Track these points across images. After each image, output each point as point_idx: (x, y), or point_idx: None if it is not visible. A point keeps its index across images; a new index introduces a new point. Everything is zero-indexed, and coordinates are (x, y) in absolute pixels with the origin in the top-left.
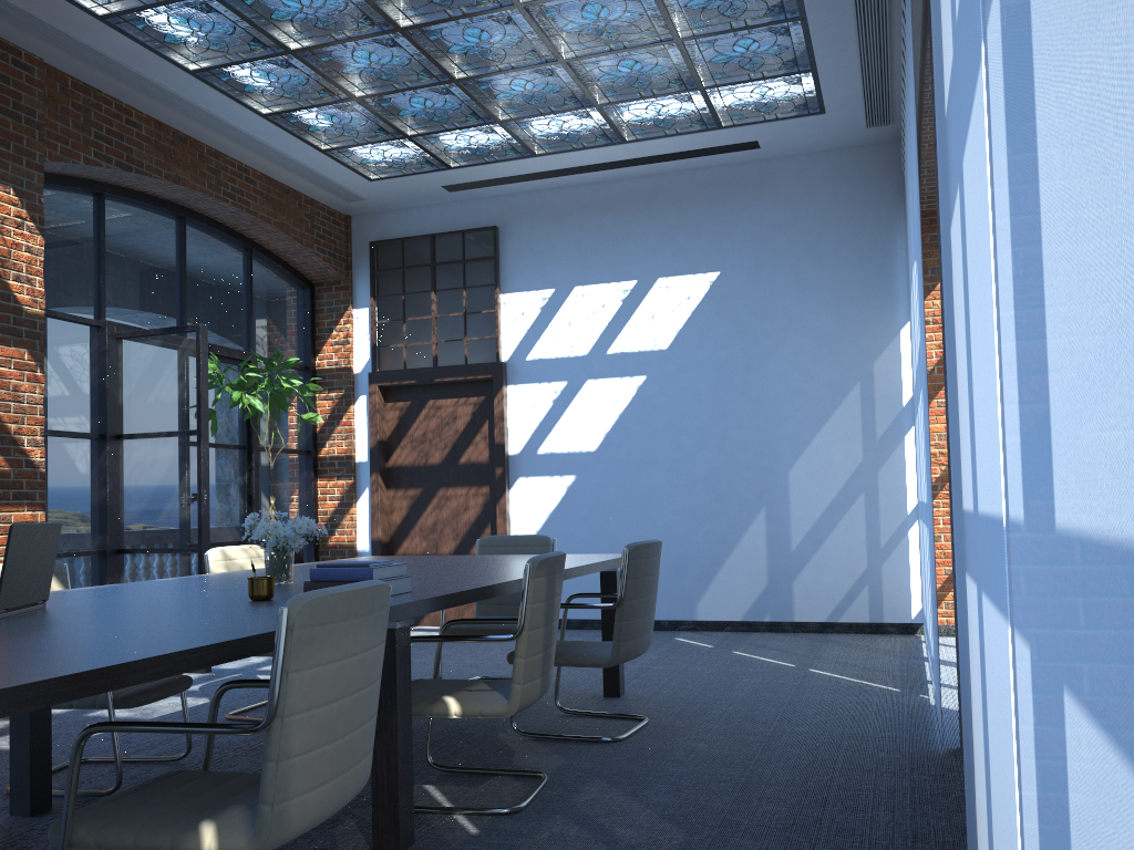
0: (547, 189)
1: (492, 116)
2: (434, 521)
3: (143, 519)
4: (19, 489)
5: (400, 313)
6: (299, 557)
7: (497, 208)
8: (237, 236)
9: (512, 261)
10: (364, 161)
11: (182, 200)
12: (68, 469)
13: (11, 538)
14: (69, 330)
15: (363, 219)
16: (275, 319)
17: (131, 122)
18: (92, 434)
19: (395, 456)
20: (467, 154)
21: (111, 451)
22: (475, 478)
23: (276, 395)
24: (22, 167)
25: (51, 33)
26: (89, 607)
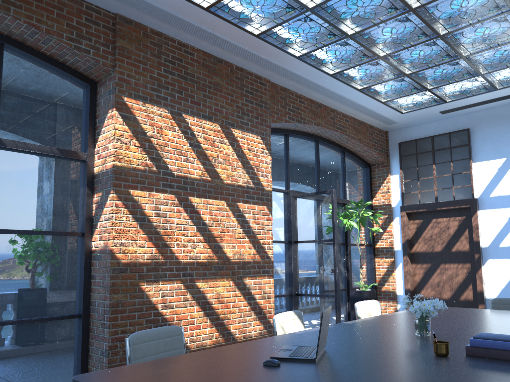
0: (498, 106)
1: (478, 72)
2: (438, 281)
3: (307, 280)
4: (264, 269)
5: (415, 176)
6: (374, 298)
7: (468, 119)
8: (339, 146)
9: (478, 145)
10: (402, 104)
11: (318, 133)
12: (277, 257)
13: (322, 319)
14: (276, 195)
15: (394, 132)
16: (354, 183)
17: (301, 101)
18: (285, 241)
19: (415, 247)
20: (458, 94)
21: (293, 248)
22: (461, 259)
23: (360, 219)
24: (263, 127)
25: (275, 68)
26: (347, 351)
